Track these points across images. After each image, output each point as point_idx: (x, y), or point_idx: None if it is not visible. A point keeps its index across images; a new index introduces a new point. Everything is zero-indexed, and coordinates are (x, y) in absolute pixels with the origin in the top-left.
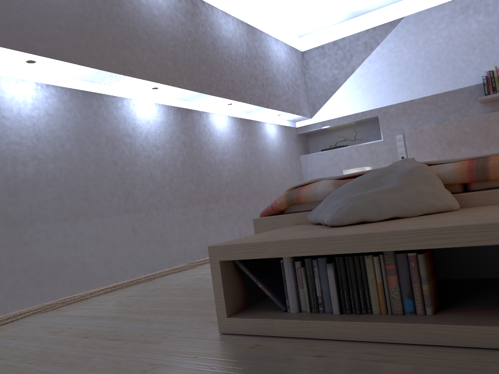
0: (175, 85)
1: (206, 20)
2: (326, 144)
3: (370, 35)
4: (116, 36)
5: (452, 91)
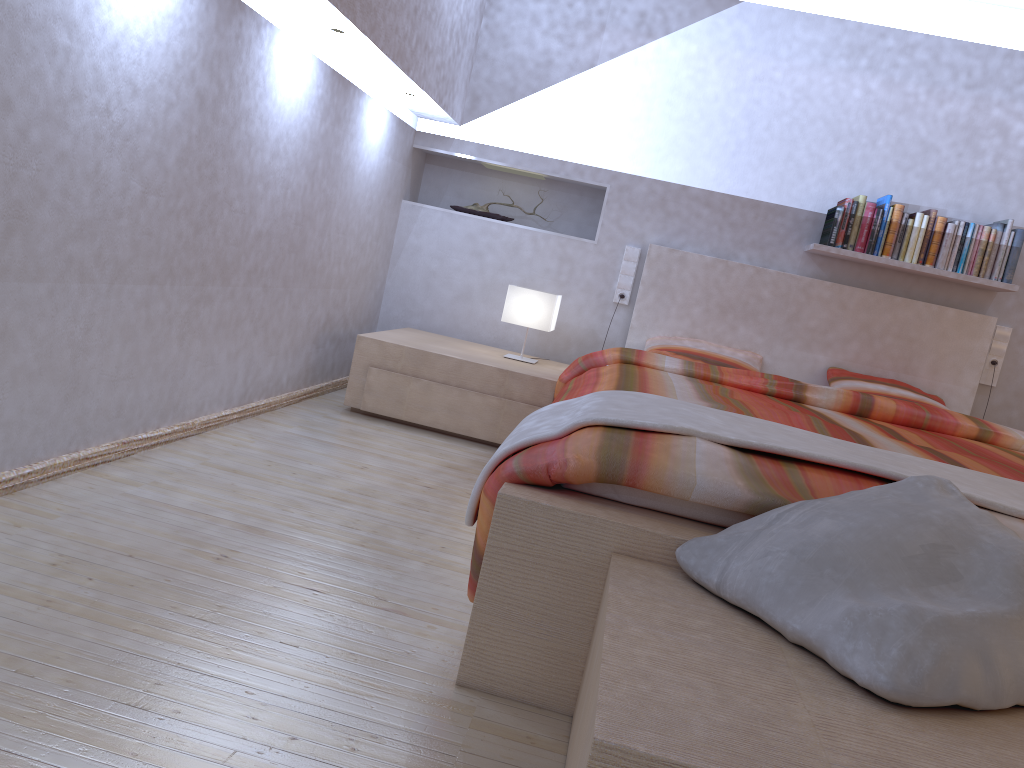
0: None
1: None
2: (462, 194)
3: (659, 4)
4: None
5: (766, 205)
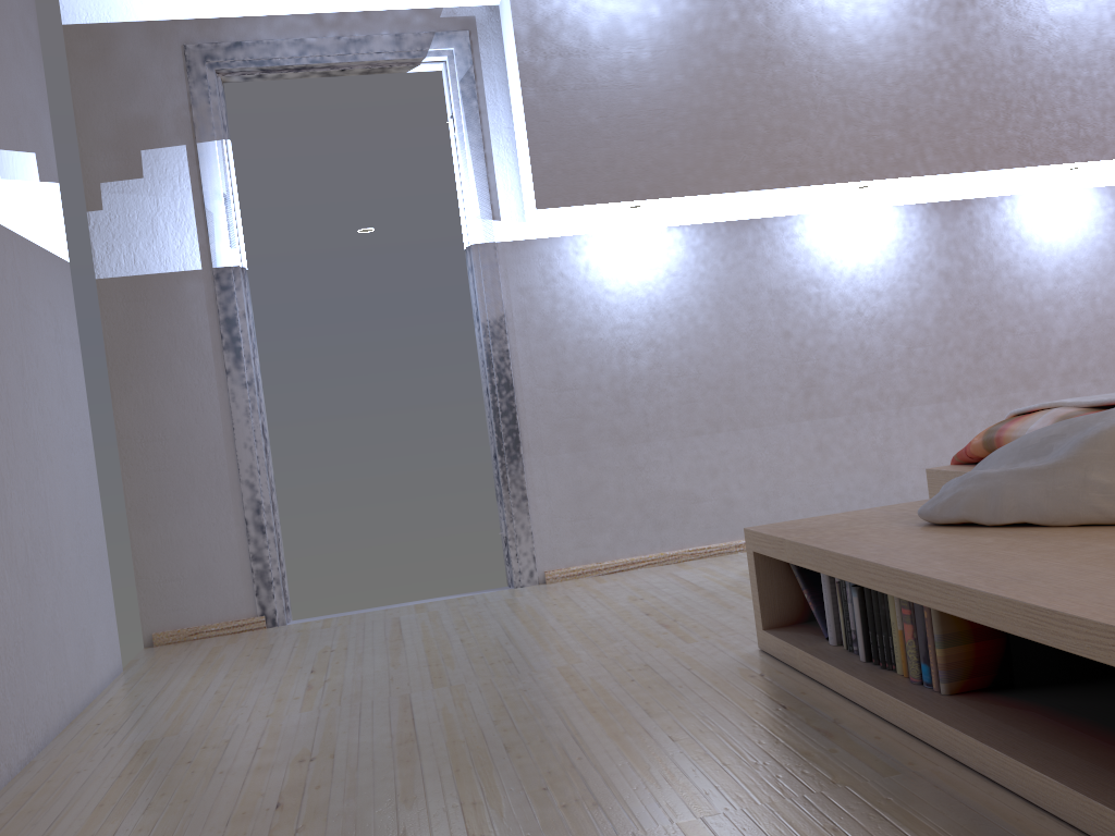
0: (902, 174)
1: (999, 1)
2: None
3: None
4: (771, 121)
5: None
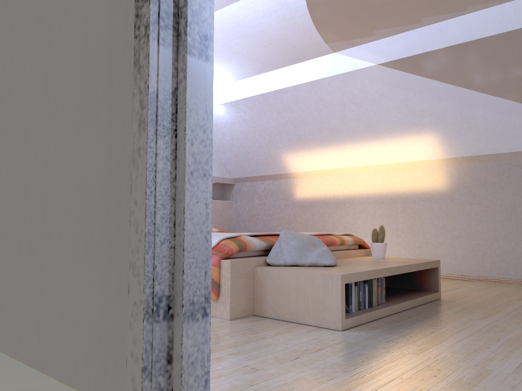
0: None
1: None
2: None
3: None
4: None
5: None
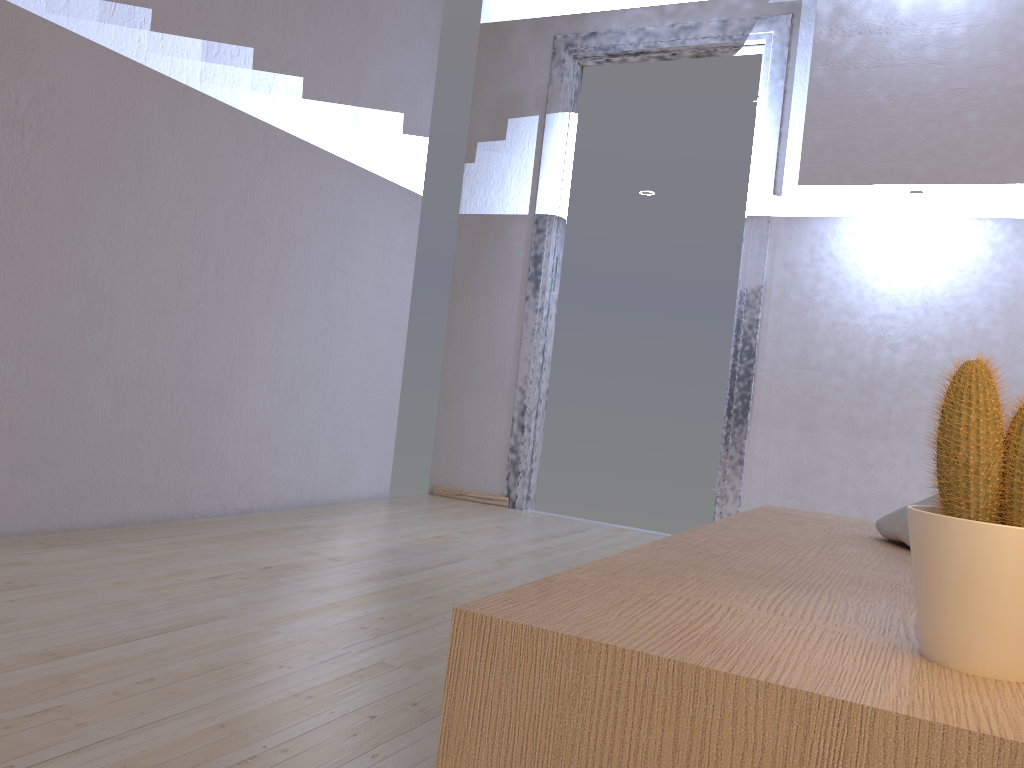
0: None
1: None
2: None
3: None
4: None
5: None
